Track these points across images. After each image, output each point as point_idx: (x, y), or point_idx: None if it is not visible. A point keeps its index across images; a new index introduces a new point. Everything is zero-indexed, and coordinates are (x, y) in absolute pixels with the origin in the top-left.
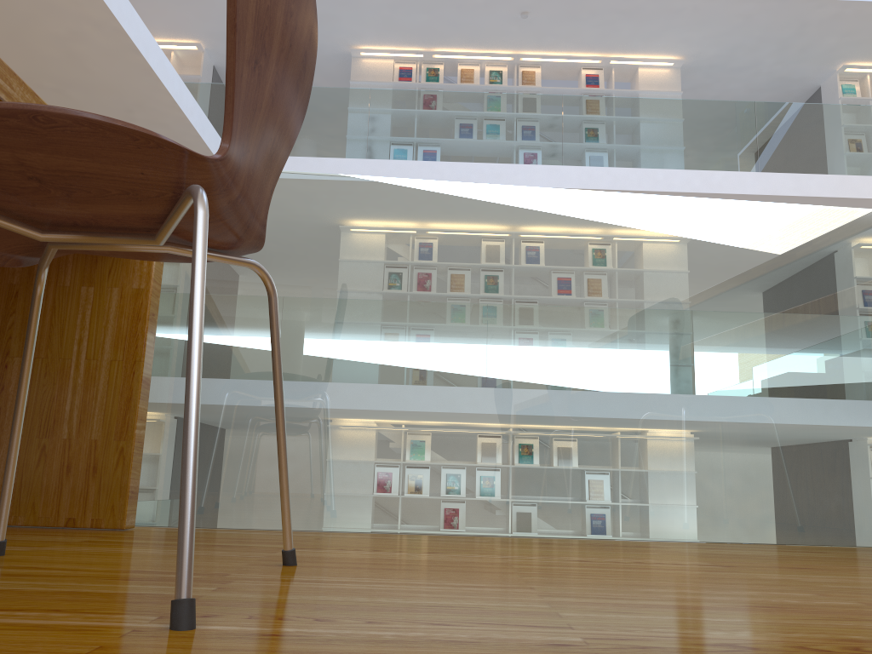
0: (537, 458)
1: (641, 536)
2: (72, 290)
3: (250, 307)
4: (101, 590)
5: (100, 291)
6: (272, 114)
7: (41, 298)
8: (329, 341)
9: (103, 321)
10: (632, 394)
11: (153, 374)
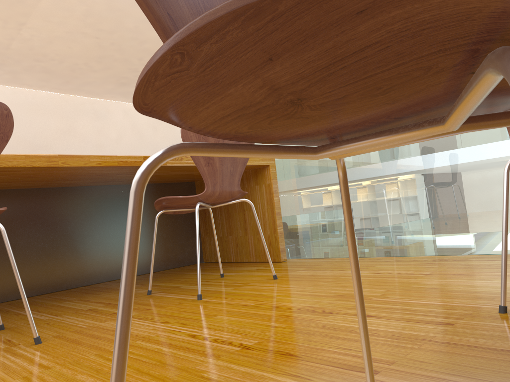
0: (423, 222)
1: (478, 253)
2: (253, 187)
3: (308, 178)
4: (212, 289)
5: (260, 186)
6: (224, 167)
7: (211, 214)
8: (335, 186)
9: (262, 196)
10: (466, 186)
11: (285, 208)
